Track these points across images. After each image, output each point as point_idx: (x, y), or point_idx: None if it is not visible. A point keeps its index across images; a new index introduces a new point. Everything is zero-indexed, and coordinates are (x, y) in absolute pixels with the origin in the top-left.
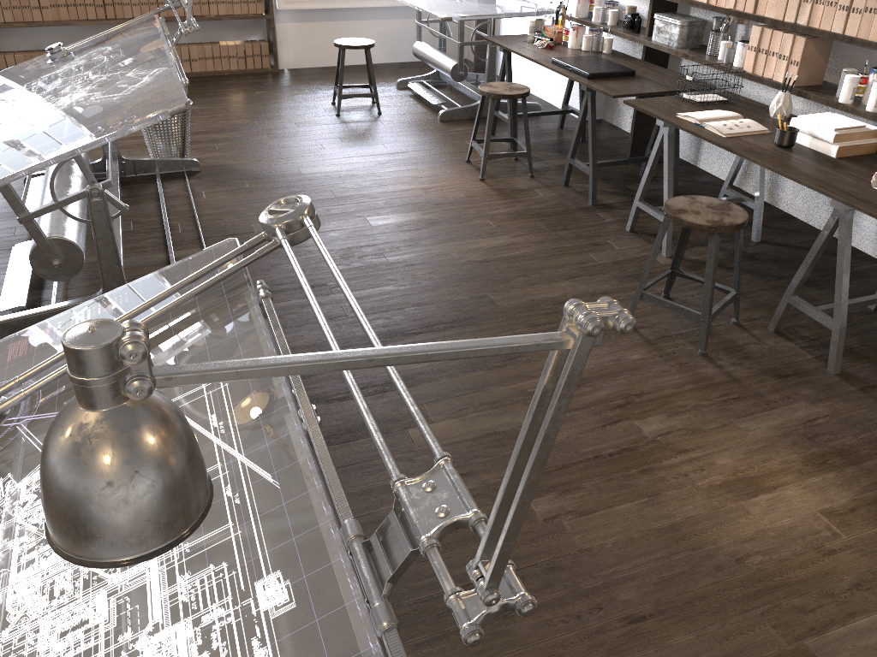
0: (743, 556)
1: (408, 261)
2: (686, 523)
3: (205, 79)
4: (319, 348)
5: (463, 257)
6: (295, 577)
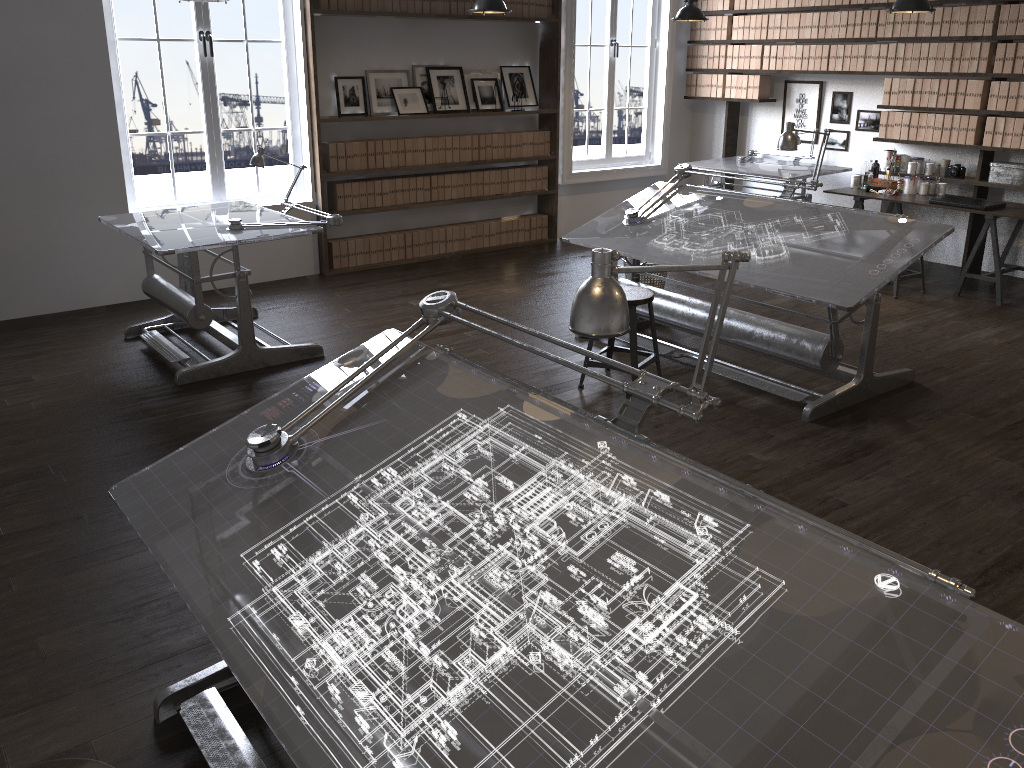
0: None
1: (961, 348)
2: None
3: (511, 251)
4: (1020, 397)
5: (991, 342)
6: None
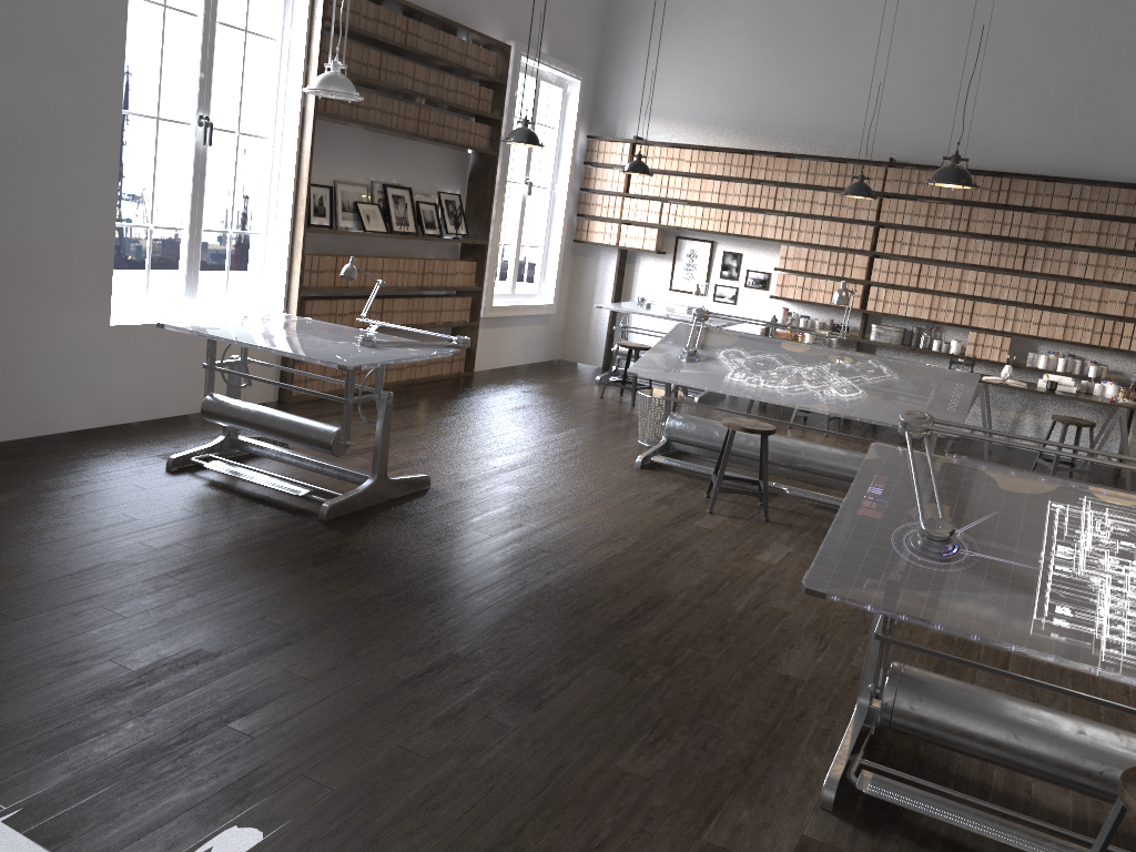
0: None
1: None
2: None
3: (446, 383)
4: None
5: None
6: None
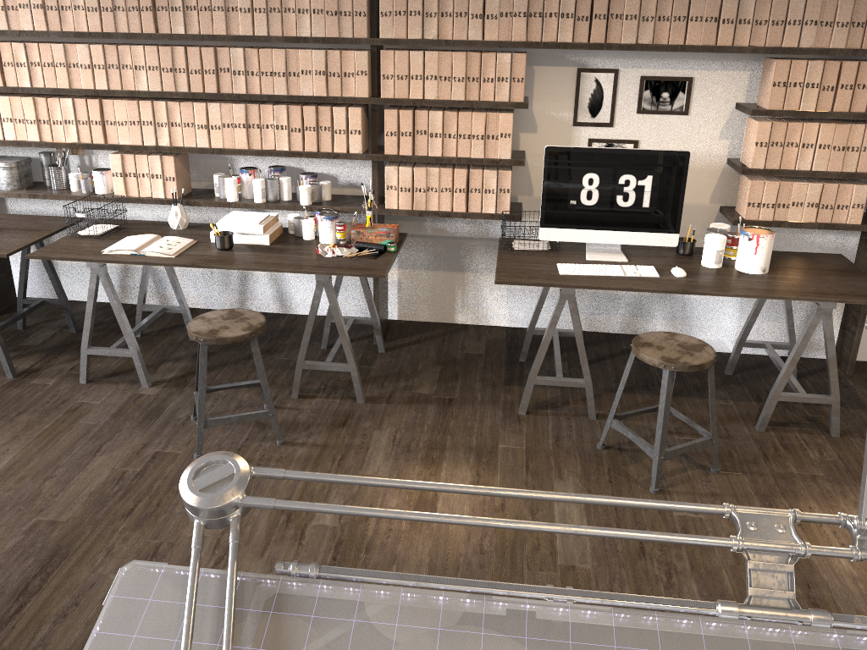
0: (480, 547)
1: None
2: (433, 557)
3: None
4: None
5: None
6: None
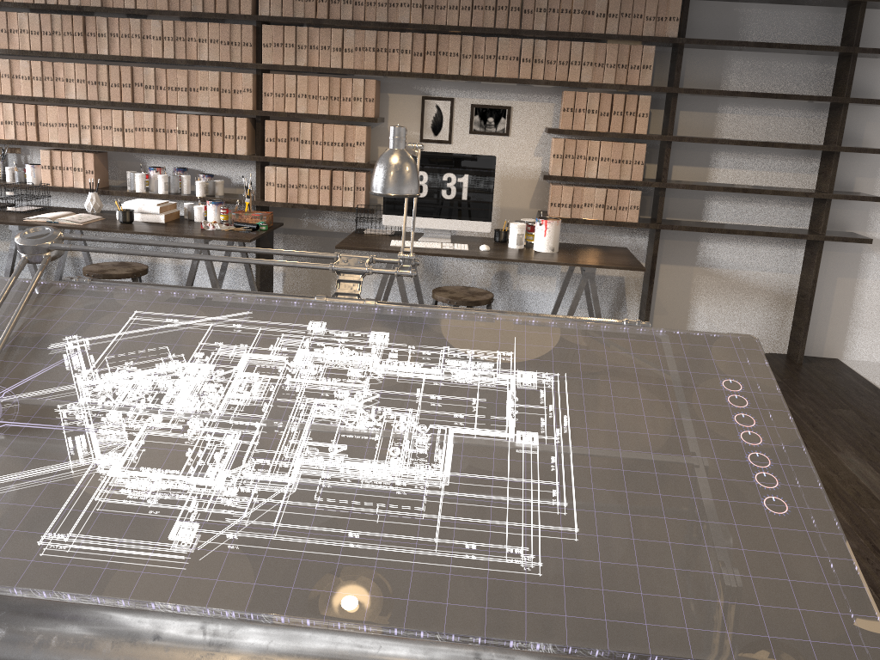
0: None
1: None
2: None
3: None
4: None
5: None
6: (323, 315)
